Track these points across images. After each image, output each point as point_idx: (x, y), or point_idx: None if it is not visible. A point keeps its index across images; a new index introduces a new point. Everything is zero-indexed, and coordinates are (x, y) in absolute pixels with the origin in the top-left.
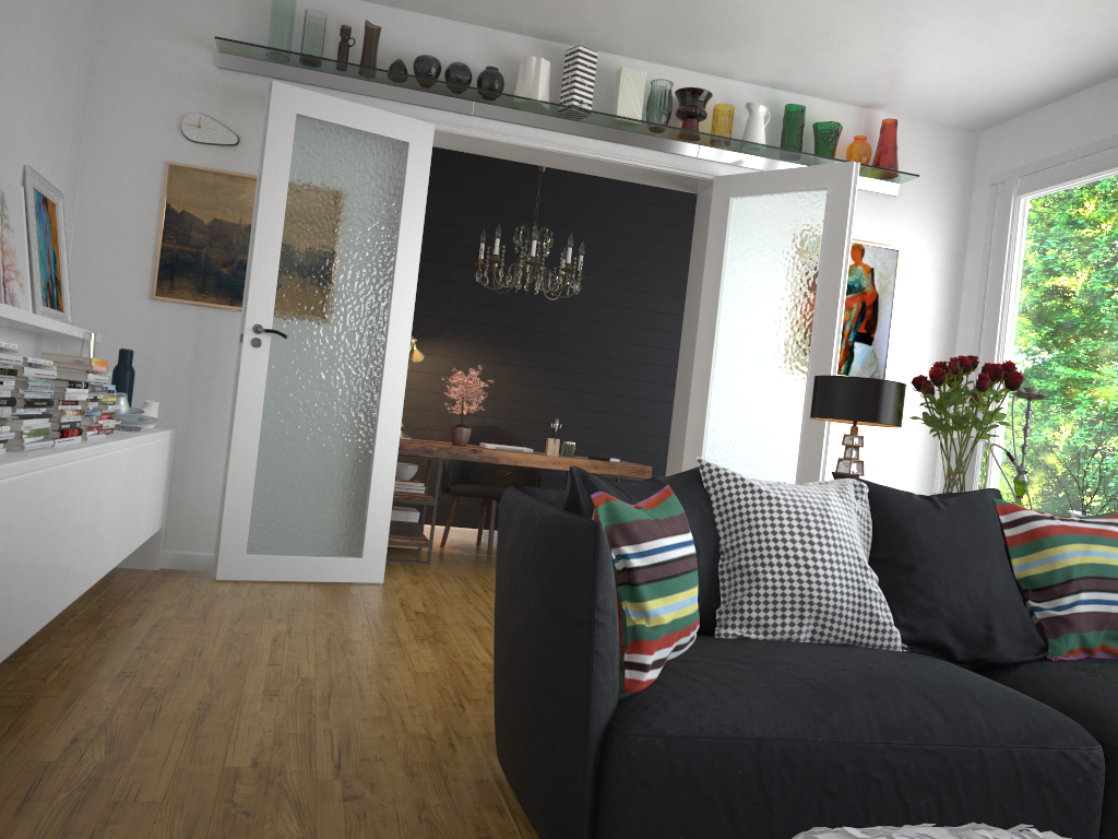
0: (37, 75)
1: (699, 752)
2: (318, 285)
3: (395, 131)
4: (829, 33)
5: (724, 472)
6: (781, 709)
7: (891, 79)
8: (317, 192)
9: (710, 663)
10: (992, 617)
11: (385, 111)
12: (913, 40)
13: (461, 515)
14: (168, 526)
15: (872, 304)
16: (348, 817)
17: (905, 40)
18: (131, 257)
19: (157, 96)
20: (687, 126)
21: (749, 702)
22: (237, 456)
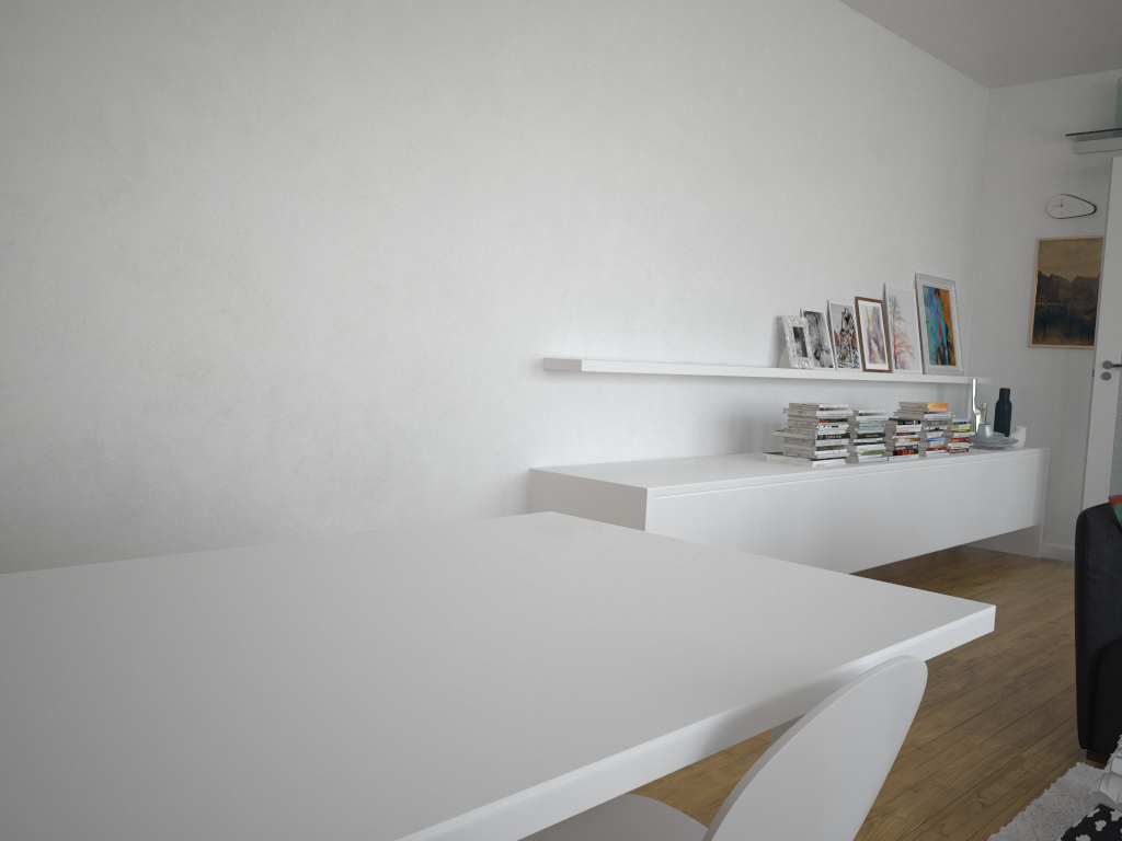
0: (922, 211)
1: None
2: None
3: None
4: None
5: None
6: None
7: None
8: None
9: None
10: None
11: None
12: None
13: None
14: (1047, 524)
15: None
16: (996, 693)
17: None
18: (1012, 316)
19: (1028, 189)
20: None
21: None
22: (1091, 469)
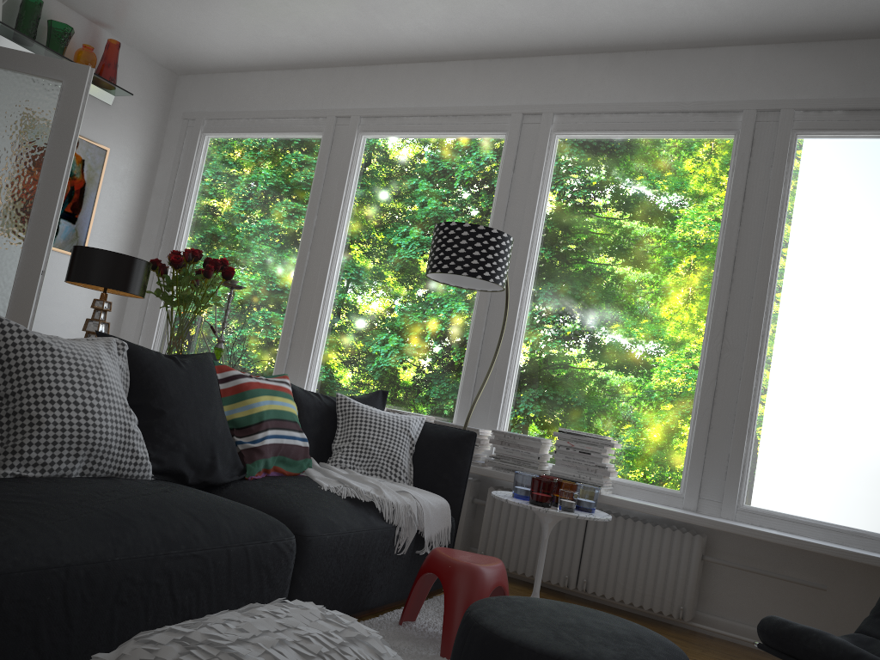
0: None
1: (12, 586)
2: None
3: None
4: None
5: (8, 323)
6: (85, 537)
7: (124, 8)
8: None
9: (7, 502)
10: (216, 450)
11: None
12: None
13: None
14: None
15: (80, 190)
16: None
17: None
18: None
19: None
20: None
21: (57, 534)
22: None
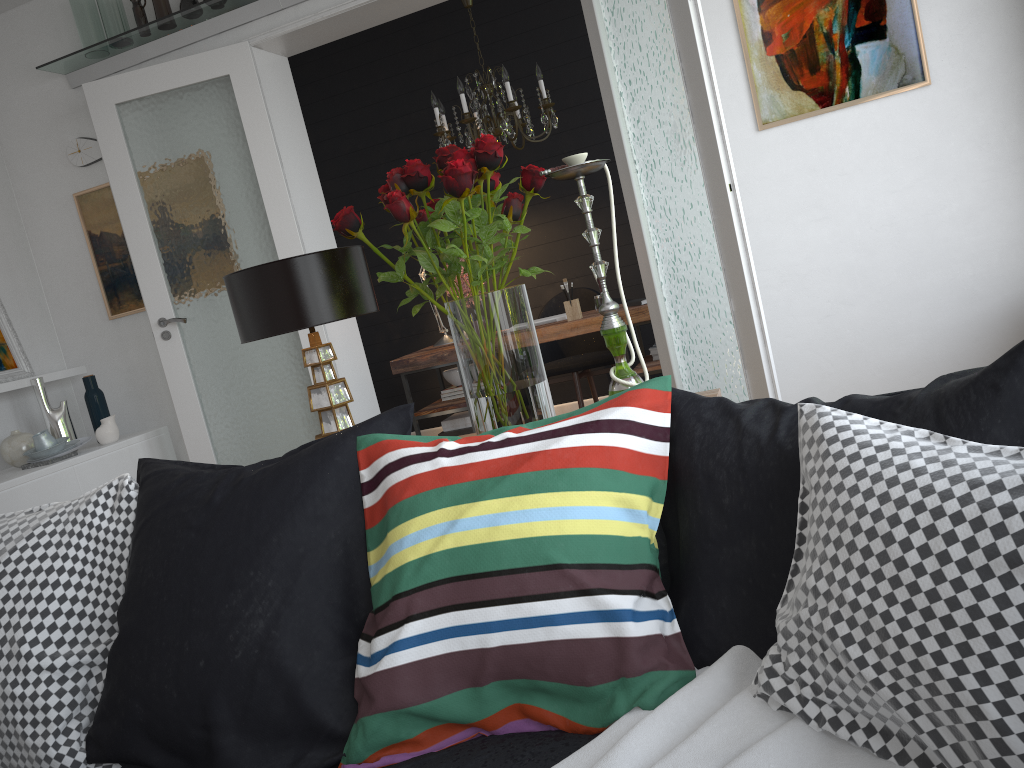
0: None
1: None
2: (201, 258)
3: (211, 70)
4: None
5: None
6: None
7: None
8: (164, 170)
9: None
10: (213, 709)
11: (194, 55)
12: None
13: (584, 386)
14: None
15: None
16: None
17: None
18: (85, 289)
19: (46, 140)
20: None
21: None
22: (191, 442)
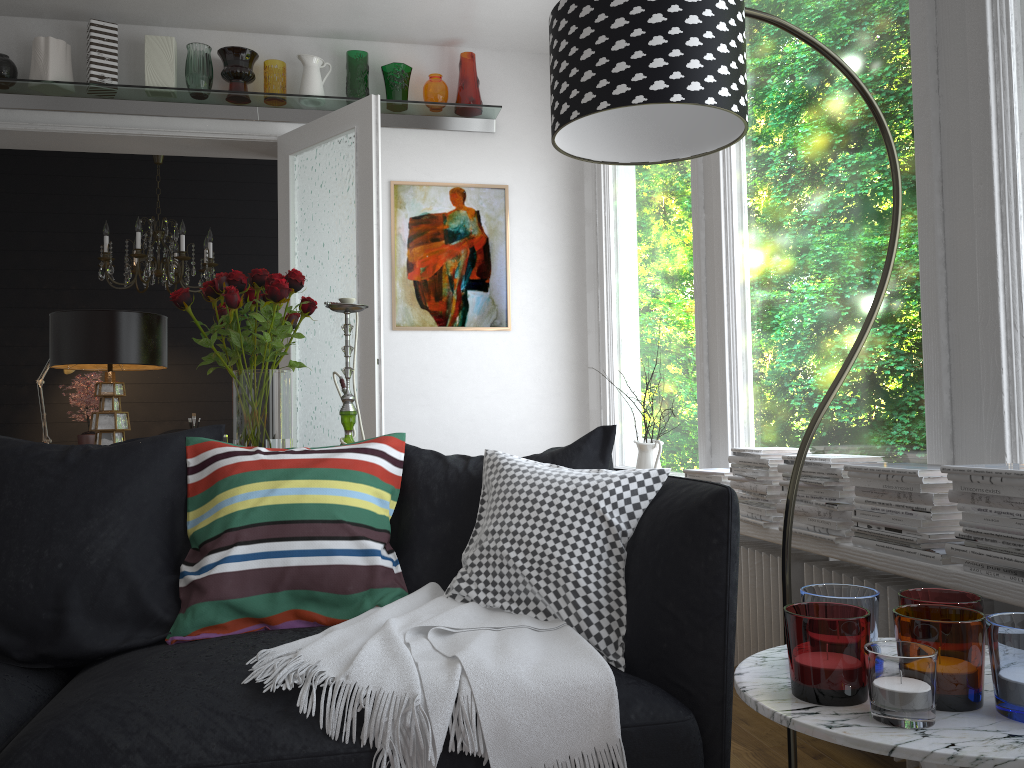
0: None
1: None
2: None
3: None
4: None
5: None
6: None
7: (434, 7)
8: None
9: None
10: (68, 596)
11: None
12: None
13: None
14: None
15: (483, 248)
16: None
17: None
18: None
19: None
20: (231, 87)
21: None
22: None
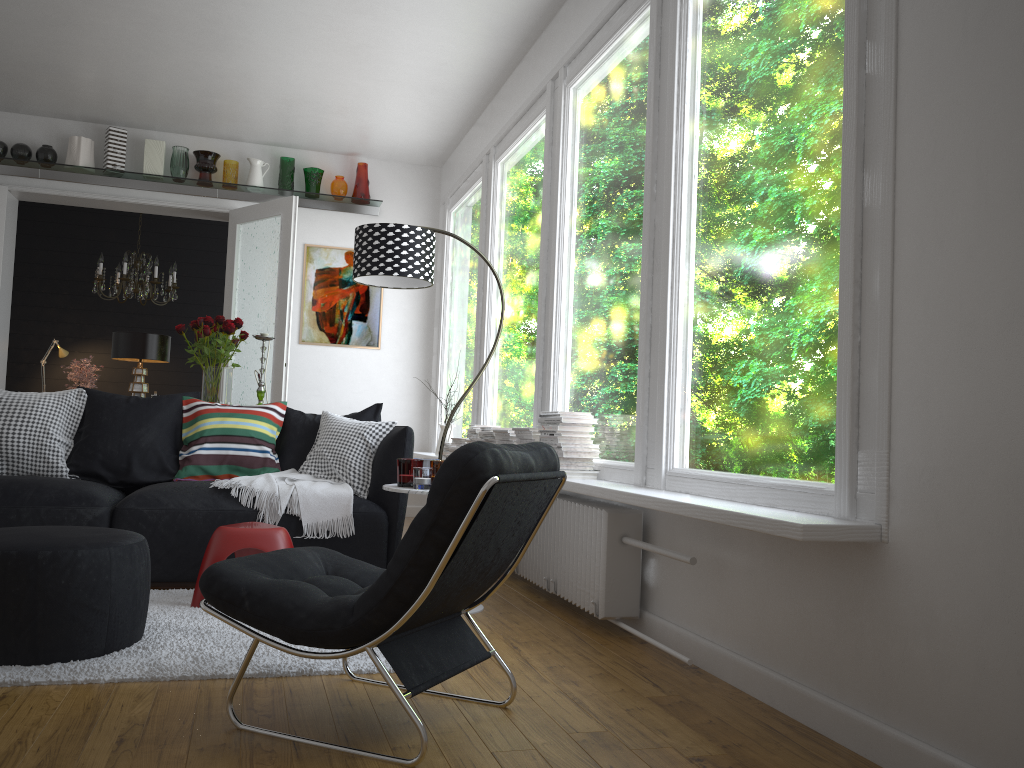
0: None
1: None
2: None
3: None
4: (263, 111)
5: None
6: None
7: (340, 136)
8: None
9: None
10: (133, 458)
11: None
12: (320, 113)
13: None
14: None
15: (365, 293)
16: None
17: (315, 113)
18: None
19: None
20: (201, 176)
21: None
22: None
